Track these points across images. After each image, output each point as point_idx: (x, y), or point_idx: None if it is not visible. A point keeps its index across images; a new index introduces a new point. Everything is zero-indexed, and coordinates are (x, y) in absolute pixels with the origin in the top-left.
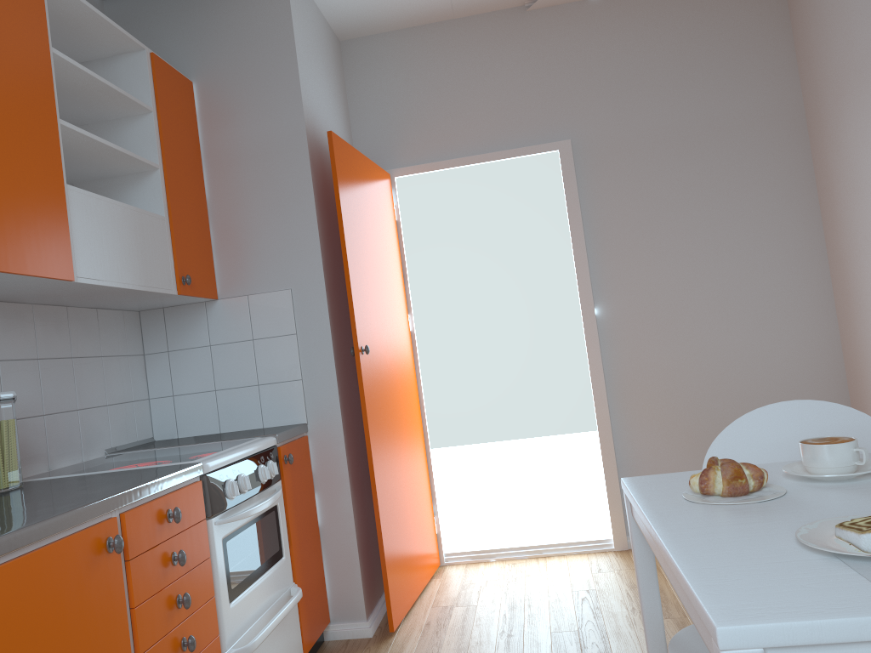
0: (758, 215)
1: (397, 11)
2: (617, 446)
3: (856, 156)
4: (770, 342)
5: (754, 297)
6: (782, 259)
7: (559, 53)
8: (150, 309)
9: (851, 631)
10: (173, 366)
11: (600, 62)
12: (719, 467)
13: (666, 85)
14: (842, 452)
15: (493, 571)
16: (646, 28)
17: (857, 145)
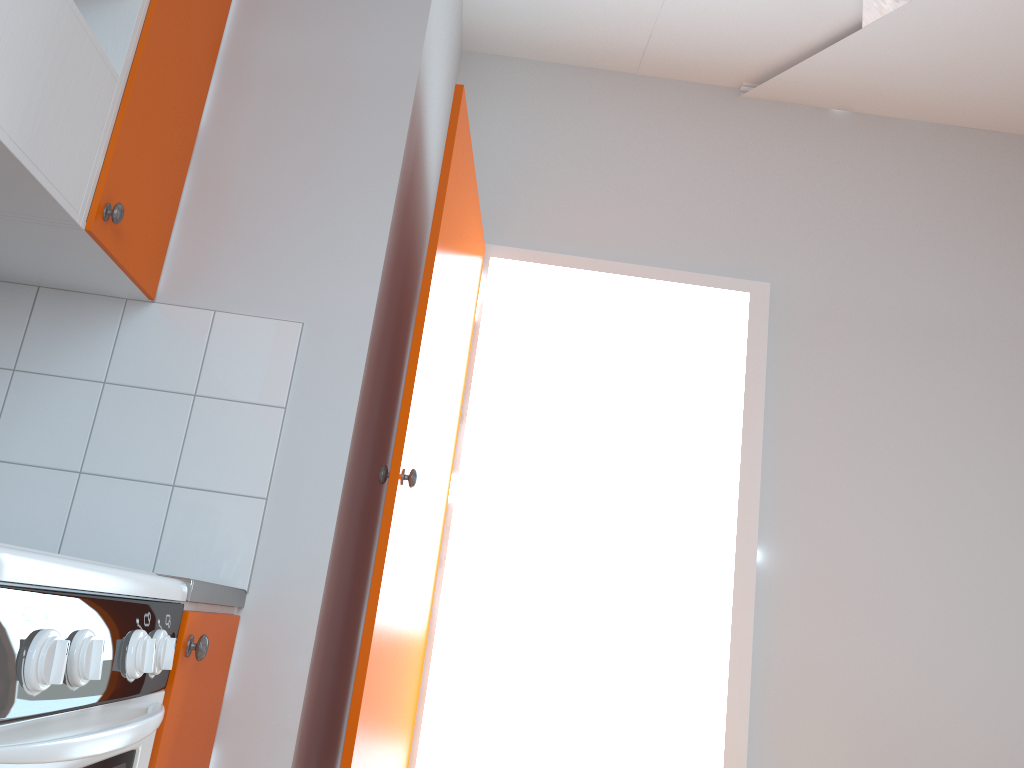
0: None
1: (568, 24)
2: None
3: None
4: (1022, 683)
5: (1007, 602)
6: None
7: (775, 165)
8: (13, 280)
9: None
10: (11, 401)
11: (830, 193)
12: None
13: (918, 253)
14: None
15: None
16: (903, 170)
17: None
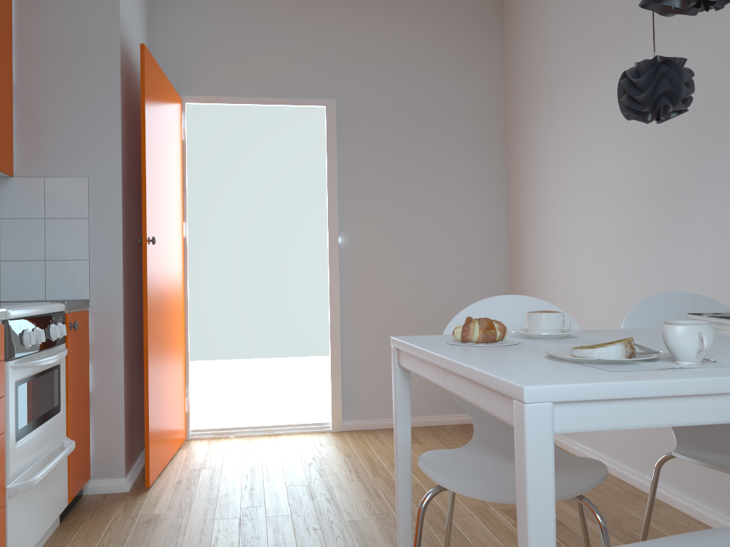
0: (465, 183)
1: None
2: (343, 349)
3: (538, 147)
4: (462, 279)
5: (456, 244)
6: (477, 218)
7: (335, 29)
8: None
9: (609, 391)
10: None
11: (365, 43)
12: (476, 321)
13: (412, 72)
14: (555, 319)
15: (233, 444)
16: (403, 25)
17: (540, 140)
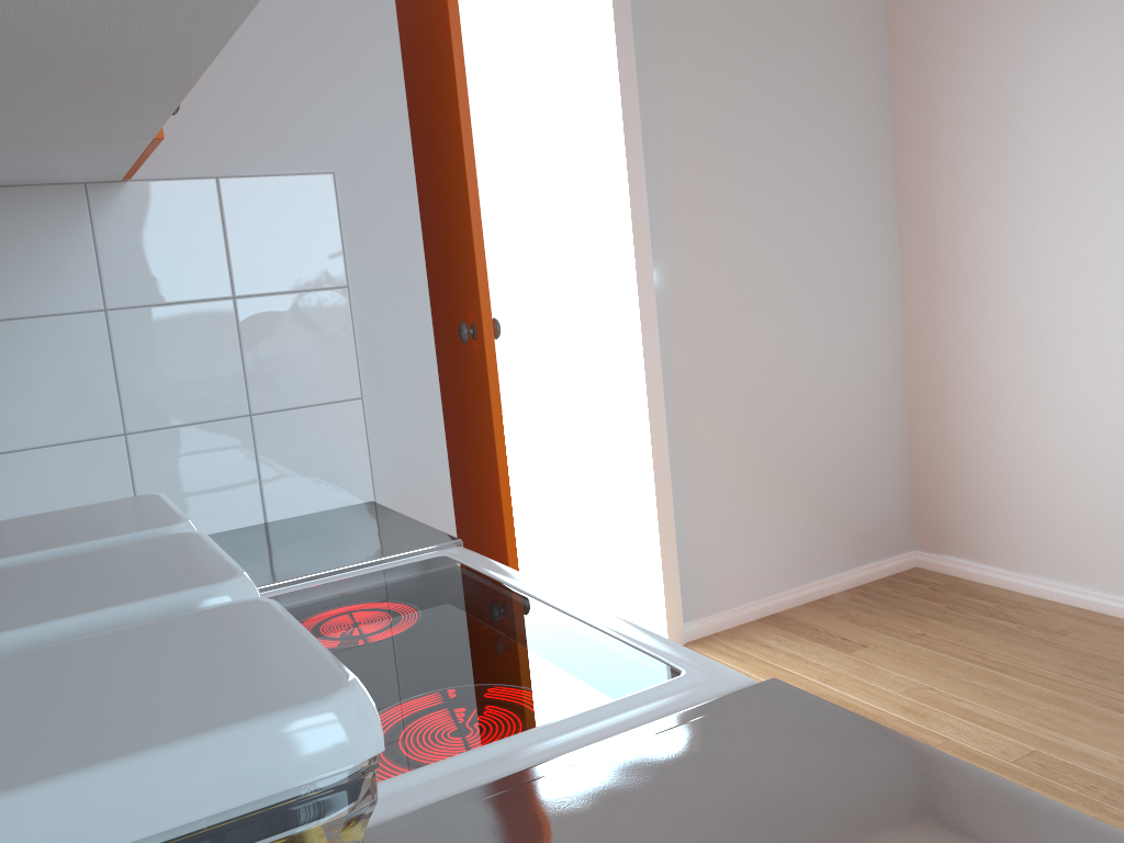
0: (836, 151)
1: None
2: (672, 491)
3: (1009, 81)
4: (840, 331)
5: (829, 267)
6: (856, 218)
7: None
8: None
9: None
10: None
11: None
12: None
13: None
14: None
15: None
16: None
17: (1018, 67)
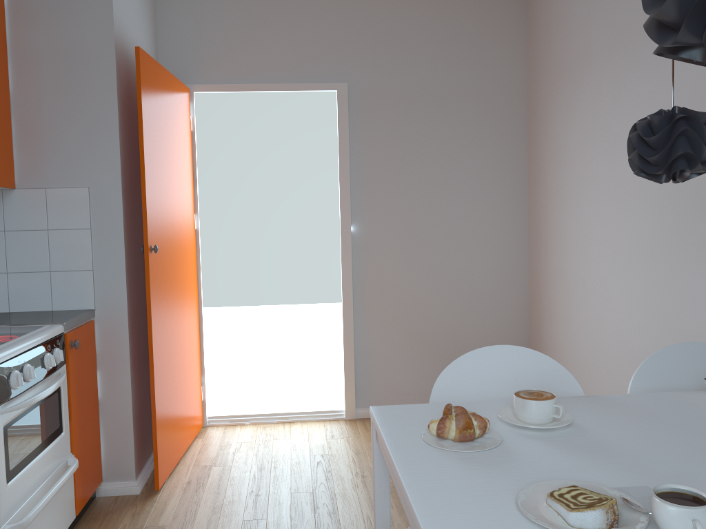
0: (483, 167)
1: None
2: (356, 338)
3: (560, 133)
4: (479, 266)
5: (473, 230)
6: (496, 204)
7: (346, 7)
8: None
9: None
10: None
11: (378, 21)
12: (454, 417)
13: (428, 50)
14: (545, 407)
15: (247, 434)
16: None
17: (563, 126)
